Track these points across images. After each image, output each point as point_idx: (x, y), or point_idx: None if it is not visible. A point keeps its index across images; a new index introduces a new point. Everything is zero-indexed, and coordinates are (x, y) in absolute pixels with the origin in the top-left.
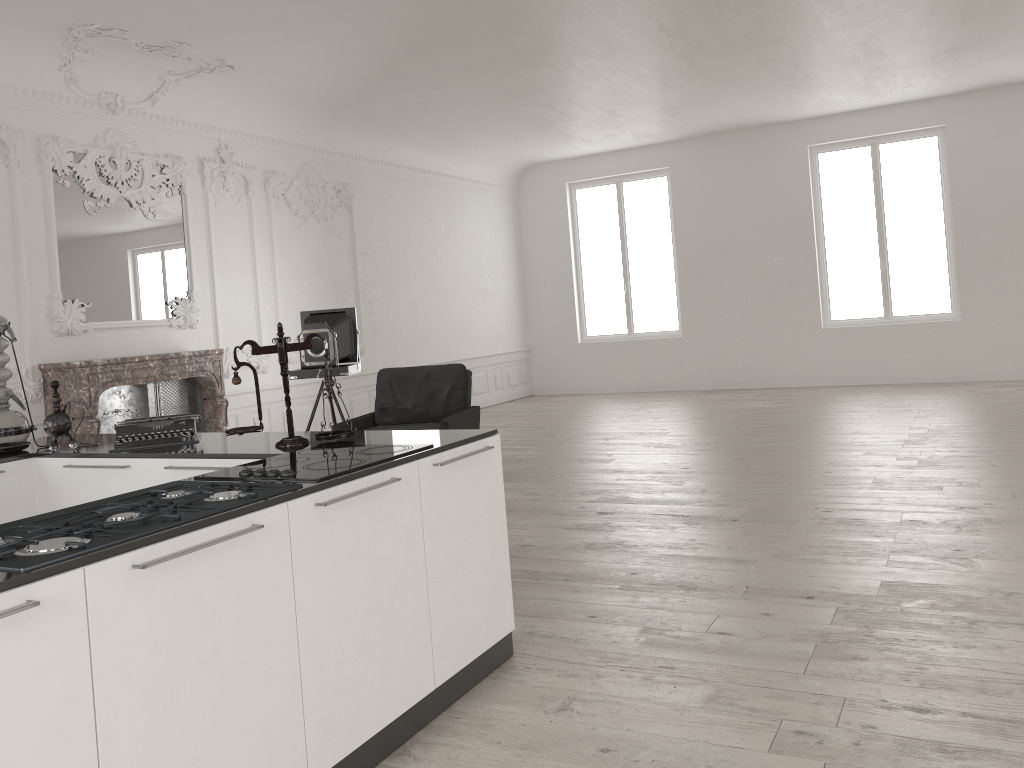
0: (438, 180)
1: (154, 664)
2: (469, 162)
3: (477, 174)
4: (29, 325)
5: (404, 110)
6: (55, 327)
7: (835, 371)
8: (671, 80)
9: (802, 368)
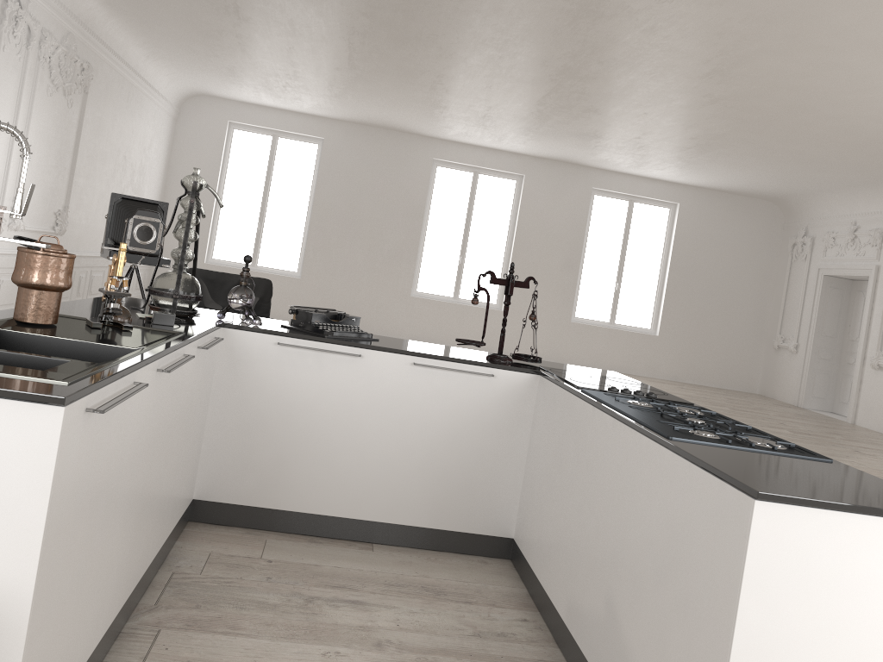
0: (141, 84)
1: None
2: (164, 75)
3: (163, 88)
4: None
5: (178, 19)
6: None
7: (412, 330)
8: (406, 85)
9: (389, 323)
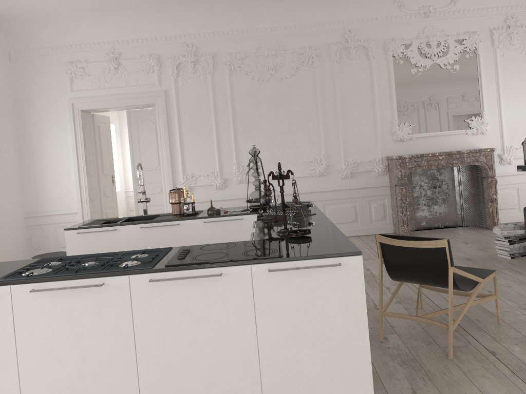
0: None
1: (44, 333)
2: None
3: None
4: (380, 137)
5: None
6: (394, 137)
7: None
8: None
9: None
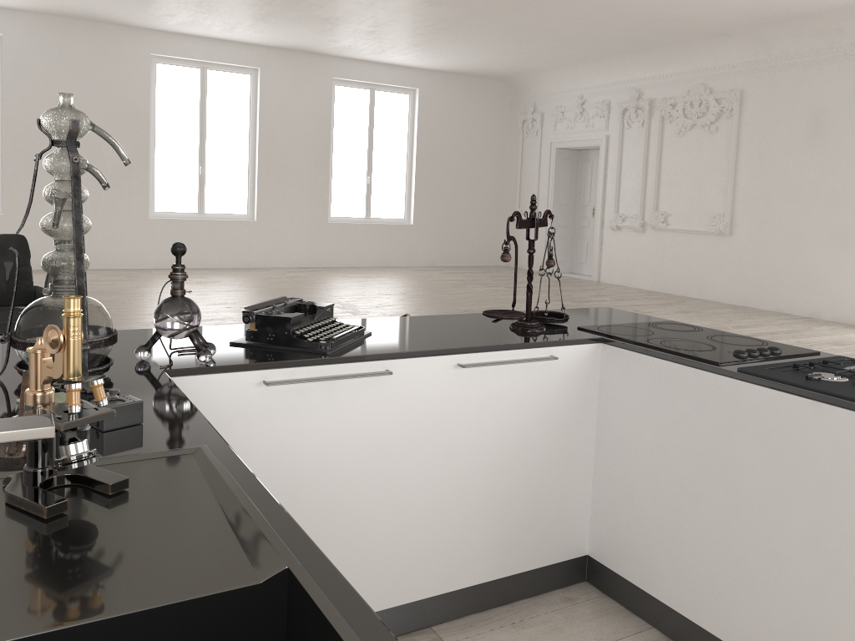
0: None
1: None
2: None
3: None
4: None
5: None
6: None
7: (157, 256)
8: None
9: (128, 252)
